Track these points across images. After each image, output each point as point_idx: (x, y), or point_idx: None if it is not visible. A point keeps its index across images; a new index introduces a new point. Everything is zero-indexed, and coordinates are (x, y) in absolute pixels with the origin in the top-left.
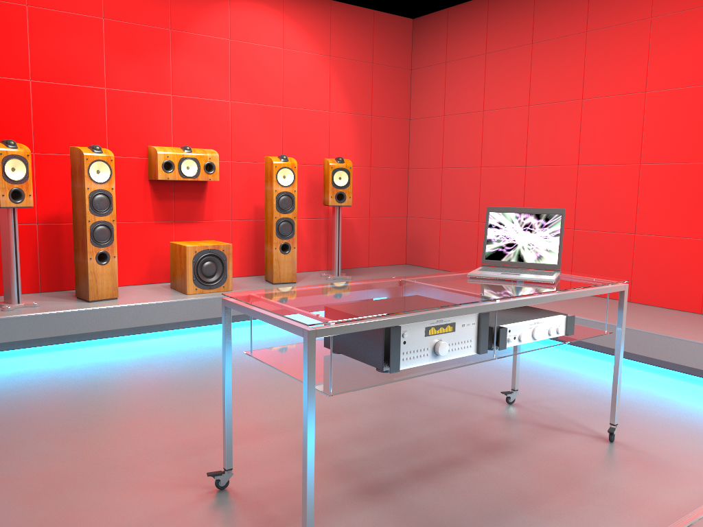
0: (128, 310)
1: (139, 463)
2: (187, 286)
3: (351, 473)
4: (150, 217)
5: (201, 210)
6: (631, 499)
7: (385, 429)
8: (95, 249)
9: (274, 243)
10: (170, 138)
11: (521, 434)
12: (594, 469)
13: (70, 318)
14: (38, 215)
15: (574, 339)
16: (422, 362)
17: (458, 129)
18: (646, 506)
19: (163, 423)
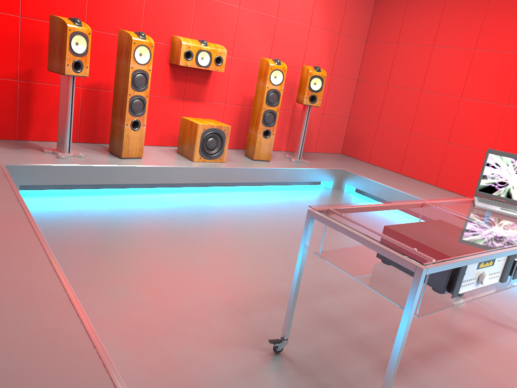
0: (153, 170)
1: (203, 318)
2: (194, 155)
3: (369, 350)
4: (166, 94)
5: (204, 93)
6: None
7: (377, 308)
8: (131, 117)
9: (259, 128)
10: (190, 31)
11: (479, 327)
12: None
13: (110, 171)
14: (83, 81)
15: None
16: (469, 288)
17: (408, 56)
18: None
19: (206, 279)
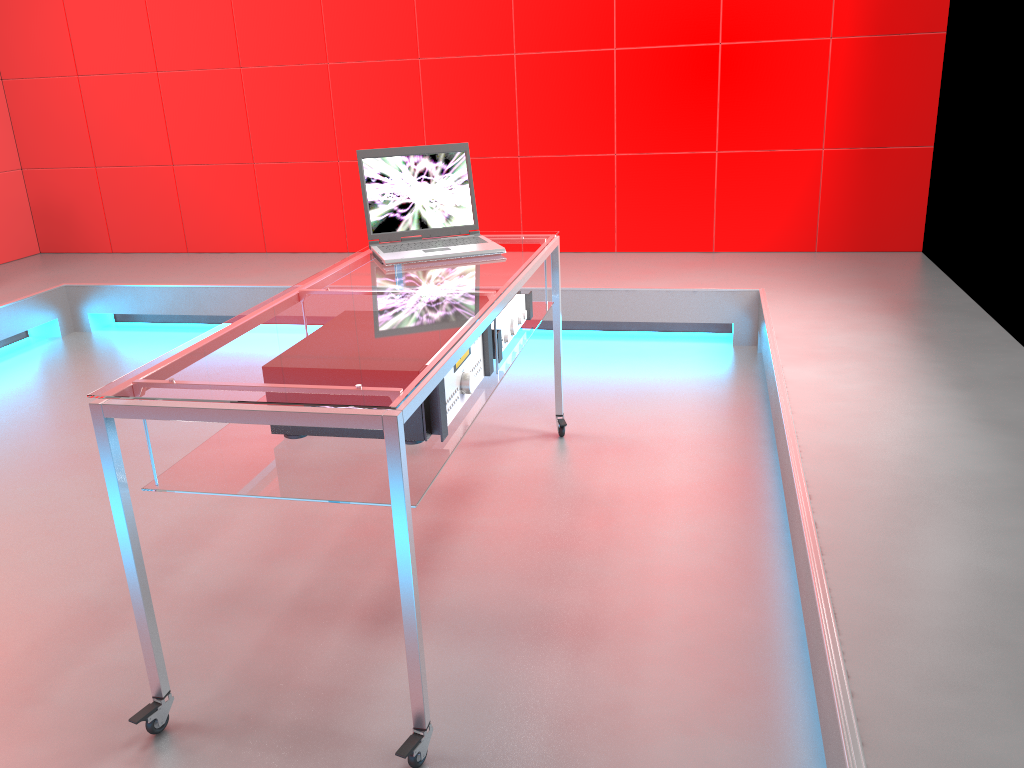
0: None
1: None
2: None
3: (328, 608)
4: None
5: None
6: (646, 494)
7: (295, 526)
8: None
9: None
10: None
11: (466, 464)
12: (580, 476)
13: None
14: None
15: (535, 322)
16: (456, 411)
17: (97, 4)
18: (664, 495)
19: None
